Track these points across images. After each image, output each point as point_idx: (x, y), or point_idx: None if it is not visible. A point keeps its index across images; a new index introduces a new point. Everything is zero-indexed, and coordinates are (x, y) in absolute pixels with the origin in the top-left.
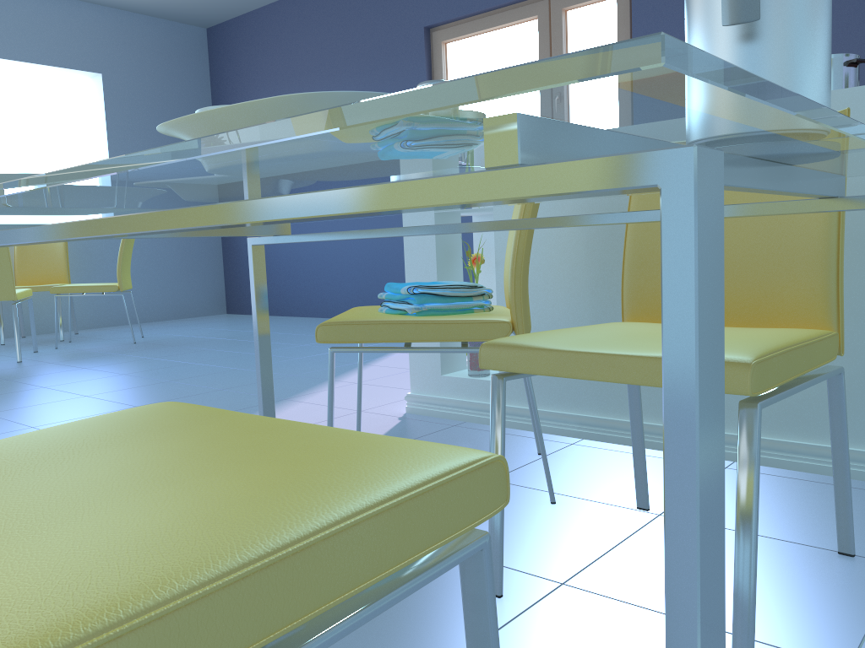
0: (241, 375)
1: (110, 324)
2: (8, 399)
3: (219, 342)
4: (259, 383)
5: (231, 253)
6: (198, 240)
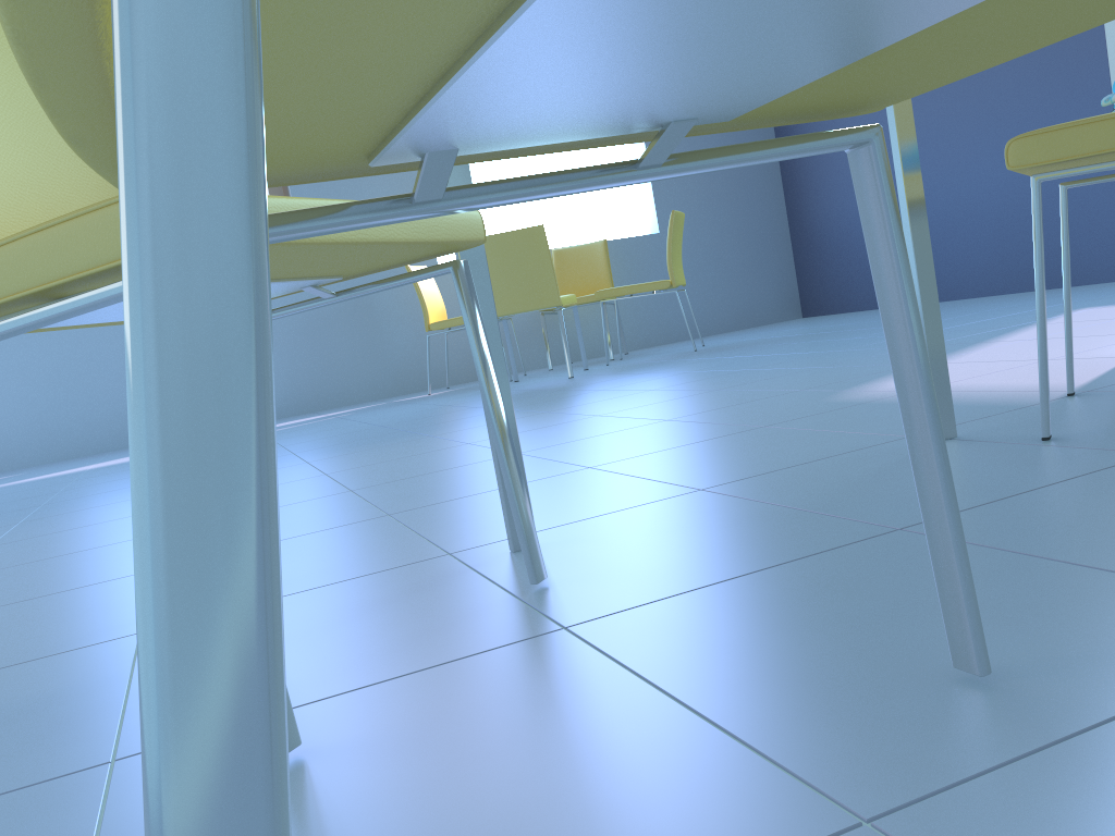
0: (843, 354)
1: (661, 342)
2: (566, 401)
3: (801, 337)
4: (911, 260)
5: (801, 236)
6: (758, 225)
